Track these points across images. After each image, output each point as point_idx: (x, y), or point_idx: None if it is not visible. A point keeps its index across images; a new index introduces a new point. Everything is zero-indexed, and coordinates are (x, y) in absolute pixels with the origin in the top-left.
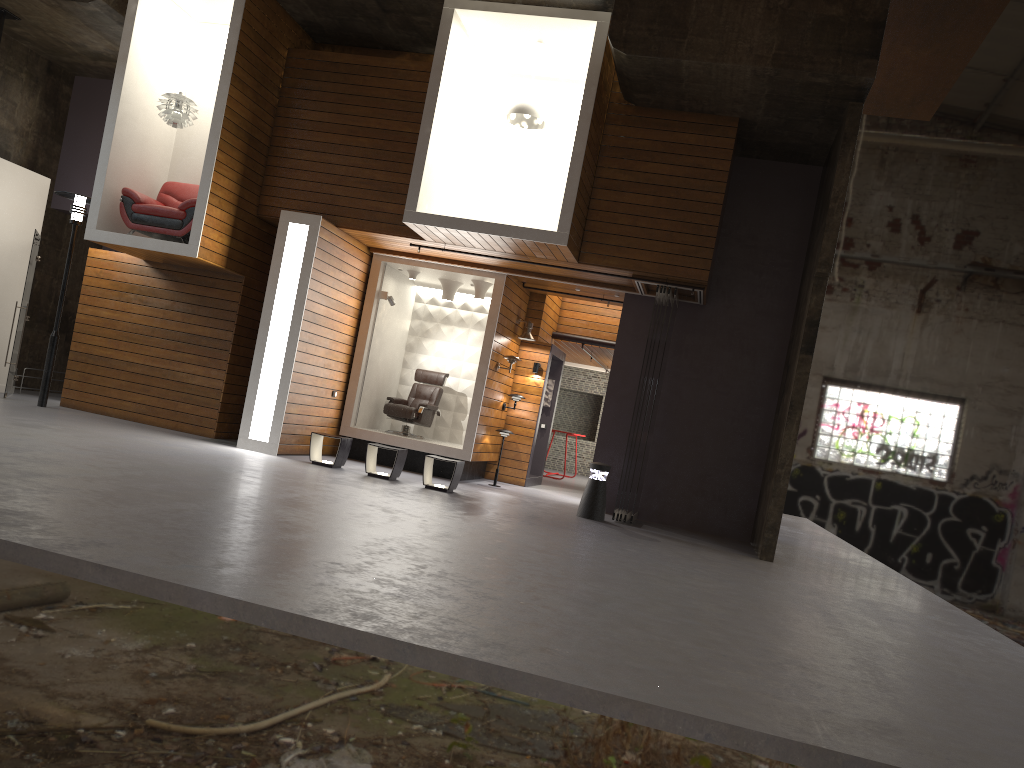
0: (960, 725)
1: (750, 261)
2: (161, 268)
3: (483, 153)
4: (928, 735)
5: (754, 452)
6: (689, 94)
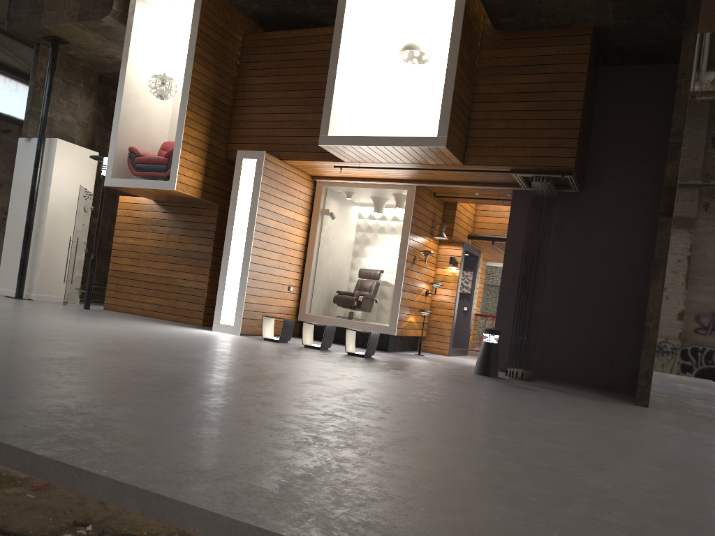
0: None
1: (619, 152)
2: (164, 205)
3: (390, 92)
4: None
5: (634, 314)
6: (544, 10)
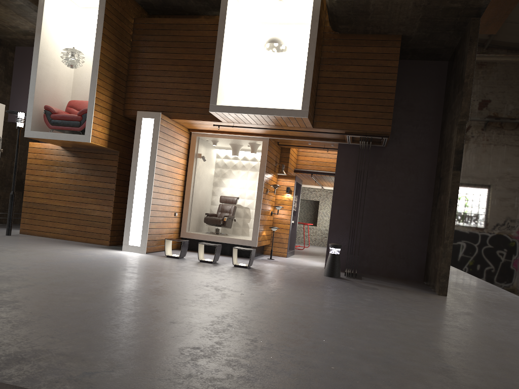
0: None
1: (410, 119)
2: (71, 150)
3: (250, 69)
4: None
5: (421, 229)
6: (372, 22)
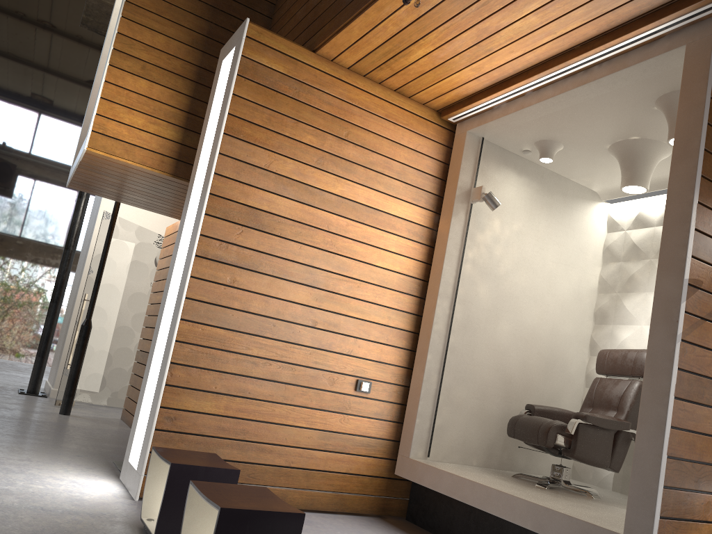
0: None
1: None
2: None
3: None
4: None
5: None
6: None
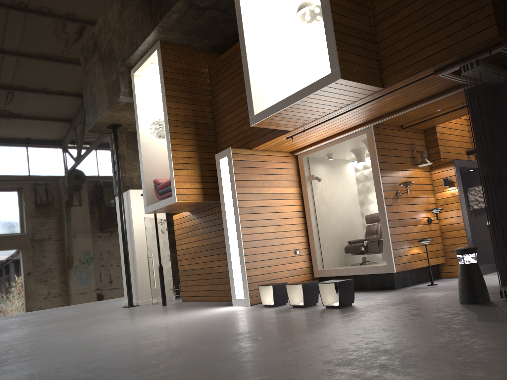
0: None
1: None
2: (195, 213)
3: (322, 55)
4: None
5: None
6: None
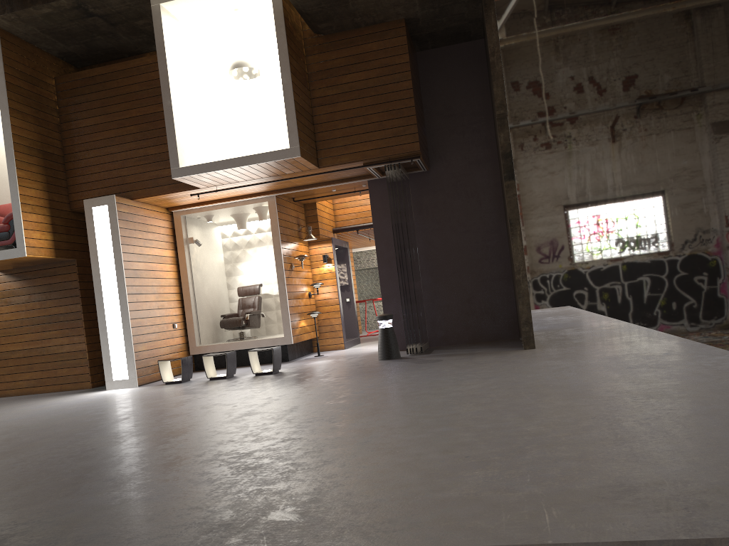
0: (696, 458)
1: (452, 127)
2: (13, 273)
3: (227, 110)
4: (664, 483)
5: (501, 269)
6: (358, 11)
